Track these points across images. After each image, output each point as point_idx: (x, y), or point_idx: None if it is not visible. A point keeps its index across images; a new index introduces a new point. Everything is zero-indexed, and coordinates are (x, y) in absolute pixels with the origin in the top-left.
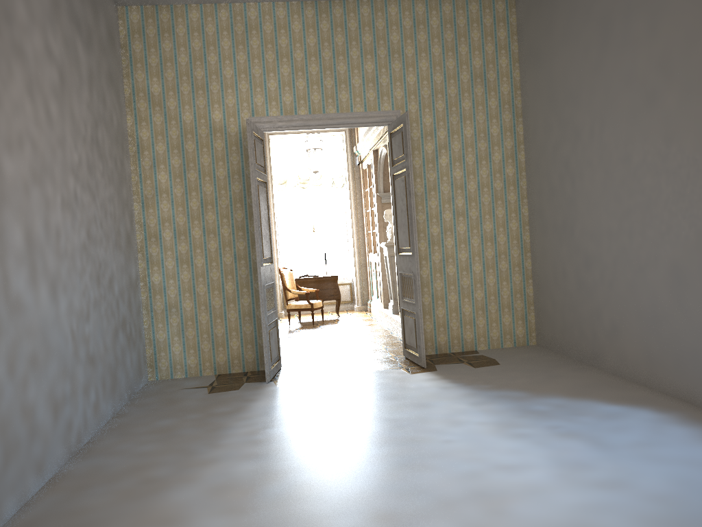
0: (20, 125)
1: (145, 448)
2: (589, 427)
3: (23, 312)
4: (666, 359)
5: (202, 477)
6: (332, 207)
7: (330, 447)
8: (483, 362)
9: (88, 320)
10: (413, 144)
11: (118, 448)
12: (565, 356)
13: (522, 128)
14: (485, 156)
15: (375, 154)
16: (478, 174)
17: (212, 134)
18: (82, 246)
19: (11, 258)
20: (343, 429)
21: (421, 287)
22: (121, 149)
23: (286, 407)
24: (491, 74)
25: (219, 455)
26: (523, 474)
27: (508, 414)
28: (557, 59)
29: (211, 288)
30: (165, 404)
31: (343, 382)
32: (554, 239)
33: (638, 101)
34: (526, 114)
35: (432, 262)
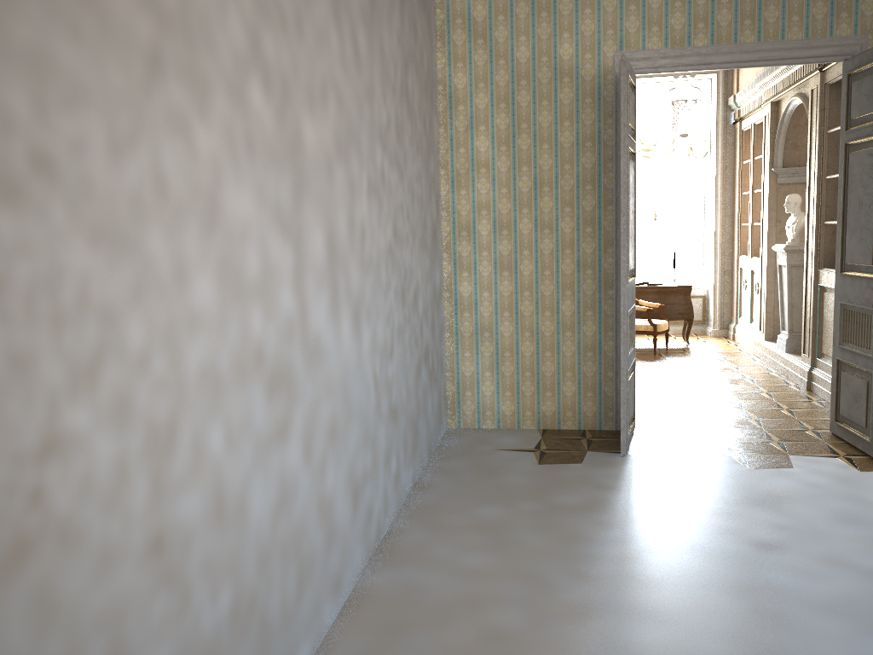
0: (323, 66)
1: (472, 560)
2: None
3: (322, 360)
4: None
5: (578, 646)
6: (685, 186)
7: (783, 619)
8: None
9: (391, 357)
10: None
11: (433, 553)
12: None
13: None
14: None
15: (773, 107)
16: None
17: (557, 80)
18: (388, 250)
19: (310, 278)
20: (790, 580)
21: None
22: (430, 102)
23: (670, 512)
24: None
25: (591, 599)
26: None
27: None
28: None
29: (540, 307)
30: (481, 475)
31: (746, 472)
32: None
33: None
34: None
35: None
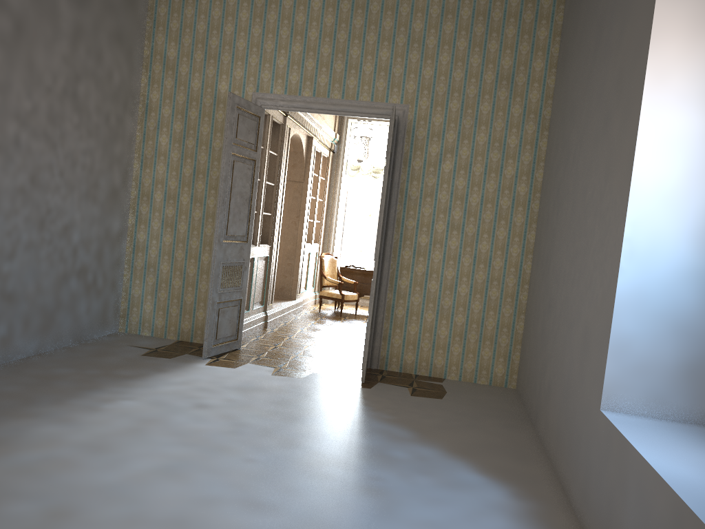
0: None
1: (7, 388)
2: (411, 489)
3: None
4: (565, 438)
5: None
6: None
7: (142, 433)
8: (429, 392)
9: (12, 259)
10: (417, 143)
11: None
12: (524, 409)
13: (546, 143)
14: (495, 169)
15: None
16: (483, 187)
17: (216, 105)
18: (18, 189)
19: None
20: (183, 420)
21: (397, 297)
22: (123, 106)
23: (176, 385)
24: (521, 77)
25: (46, 412)
26: (256, 516)
27: (356, 451)
28: (573, 66)
29: (188, 256)
30: (92, 355)
31: (266, 376)
32: (540, 274)
33: (600, 124)
34: (551, 127)
35: (413, 273)
